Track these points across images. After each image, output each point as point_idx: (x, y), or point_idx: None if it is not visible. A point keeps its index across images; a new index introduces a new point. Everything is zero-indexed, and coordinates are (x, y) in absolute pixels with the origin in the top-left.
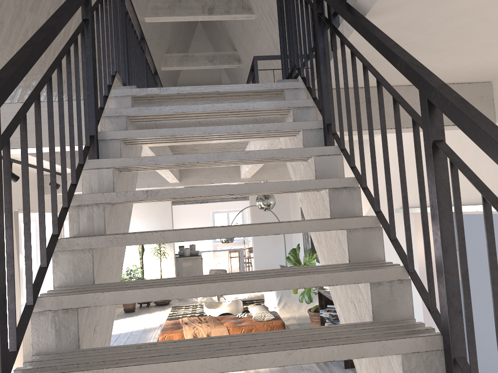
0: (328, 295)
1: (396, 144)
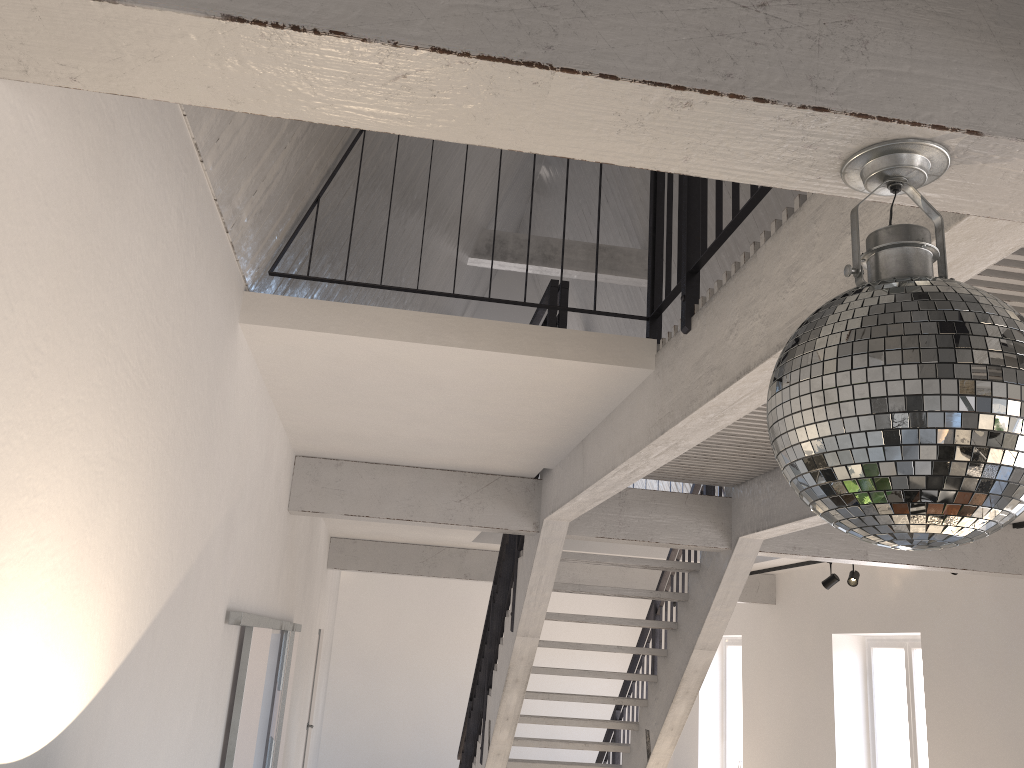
0: None
1: (256, 427)
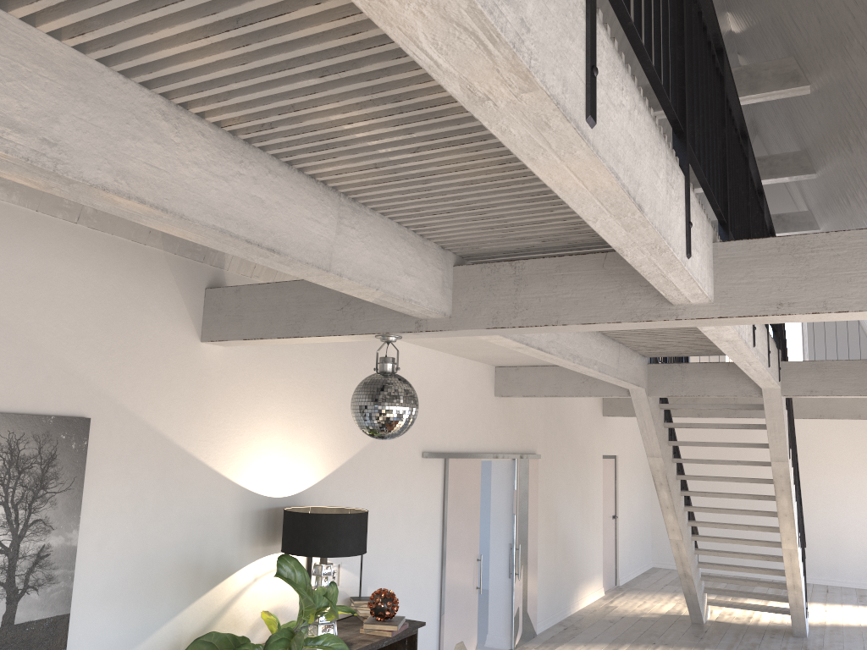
0: (398, 632)
1: (427, 369)
